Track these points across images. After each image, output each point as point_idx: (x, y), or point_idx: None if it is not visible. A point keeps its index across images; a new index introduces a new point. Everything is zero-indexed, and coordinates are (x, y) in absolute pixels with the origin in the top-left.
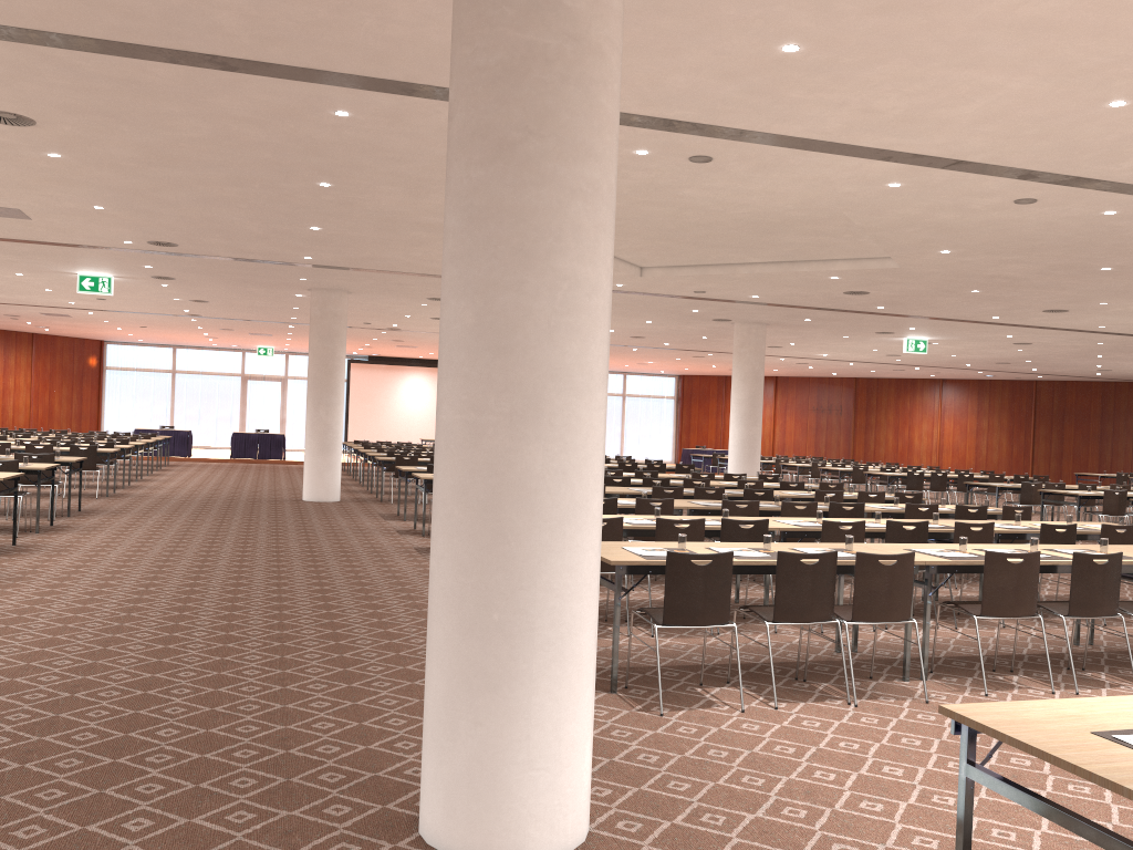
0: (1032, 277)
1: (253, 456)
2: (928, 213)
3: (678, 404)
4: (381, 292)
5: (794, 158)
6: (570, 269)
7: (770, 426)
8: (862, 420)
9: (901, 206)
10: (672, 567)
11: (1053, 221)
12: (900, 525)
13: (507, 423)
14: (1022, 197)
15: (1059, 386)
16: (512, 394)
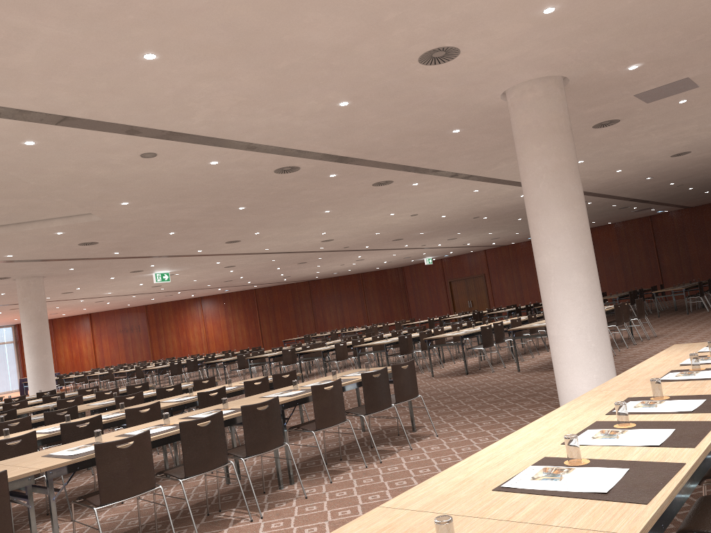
0: (201, 218)
1: None
2: (83, 169)
3: (18, 346)
4: None
5: None
6: None
7: (92, 348)
8: (155, 332)
9: (55, 164)
10: None
11: (182, 172)
12: (73, 425)
13: None
14: (144, 151)
15: (268, 290)
16: None
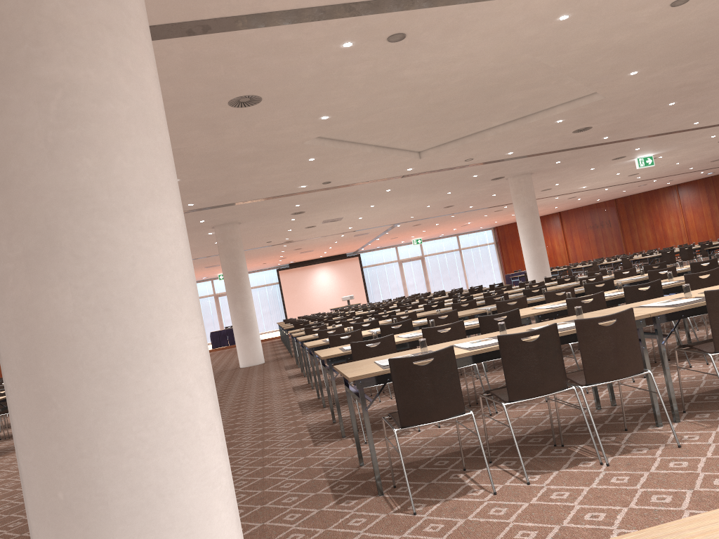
0: (712, 78)
1: (226, 344)
2: (604, 38)
3: (498, 246)
4: (259, 217)
5: (470, 14)
6: (61, 75)
7: (563, 246)
8: (626, 226)
9: (579, 38)
10: (396, 372)
11: (711, 17)
12: (635, 288)
13: (24, 267)
14: None
15: None
16: (22, 232)
